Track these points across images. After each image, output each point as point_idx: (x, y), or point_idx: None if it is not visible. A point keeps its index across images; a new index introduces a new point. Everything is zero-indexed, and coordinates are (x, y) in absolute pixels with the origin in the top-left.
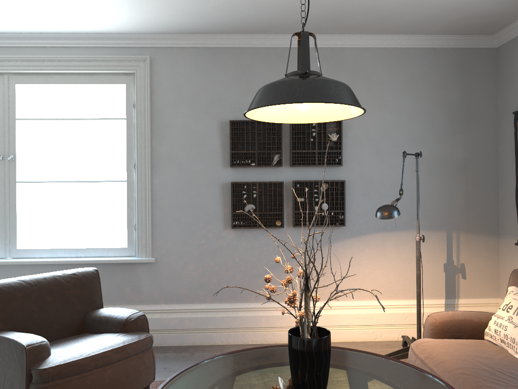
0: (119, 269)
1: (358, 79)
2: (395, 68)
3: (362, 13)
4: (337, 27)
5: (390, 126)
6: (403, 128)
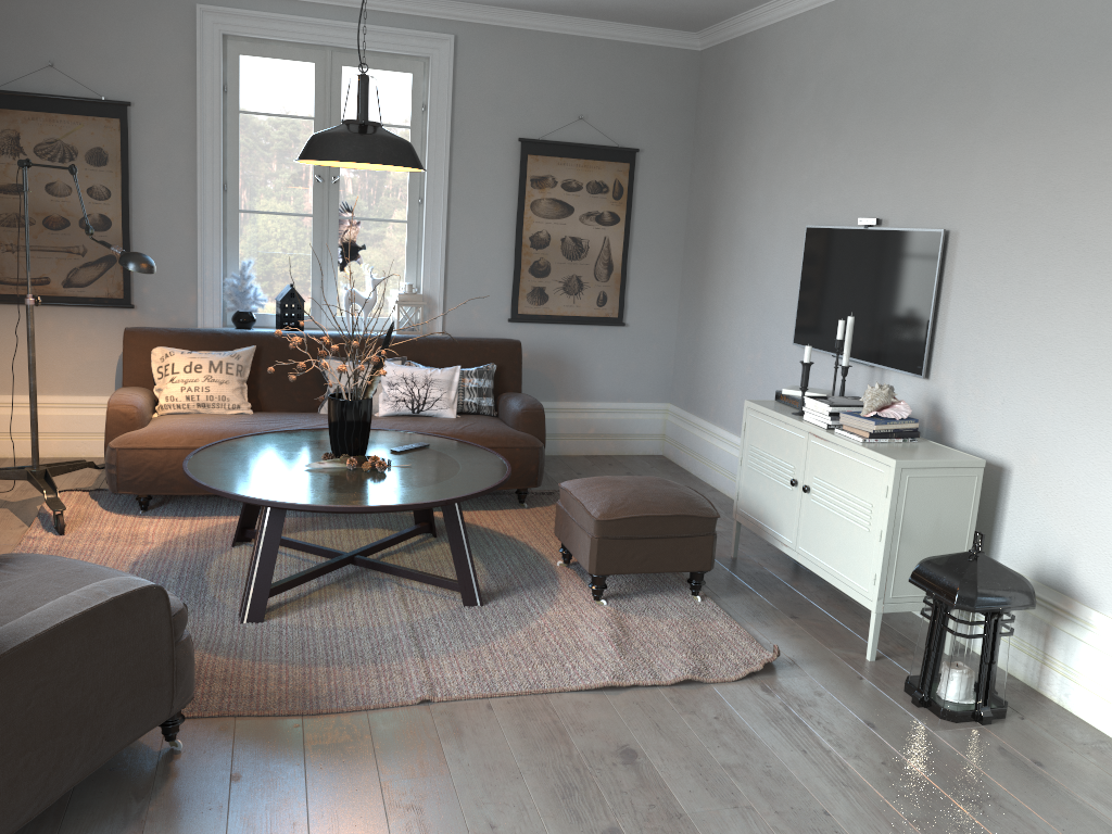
0: None
1: None
2: None
3: None
4: None
5: None
6: None
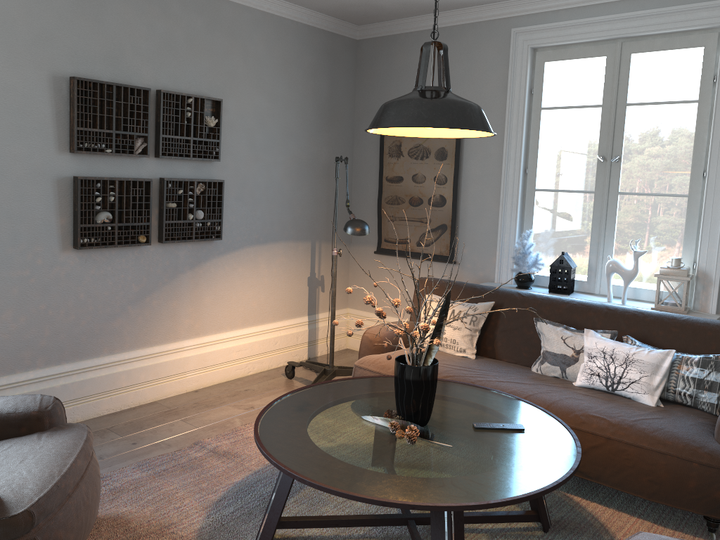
0: None
1: (236, 46)
2: (272, 41)
3: None
4: None
5: (266, 114)
6: (278, 118)
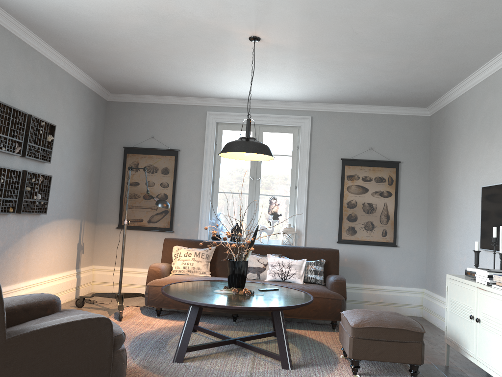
0: None
1: (60, 94)
2: (75, 94)
3: (107, 60)
4: (76, 54)
5: (69, 137)
6: (74, 141)
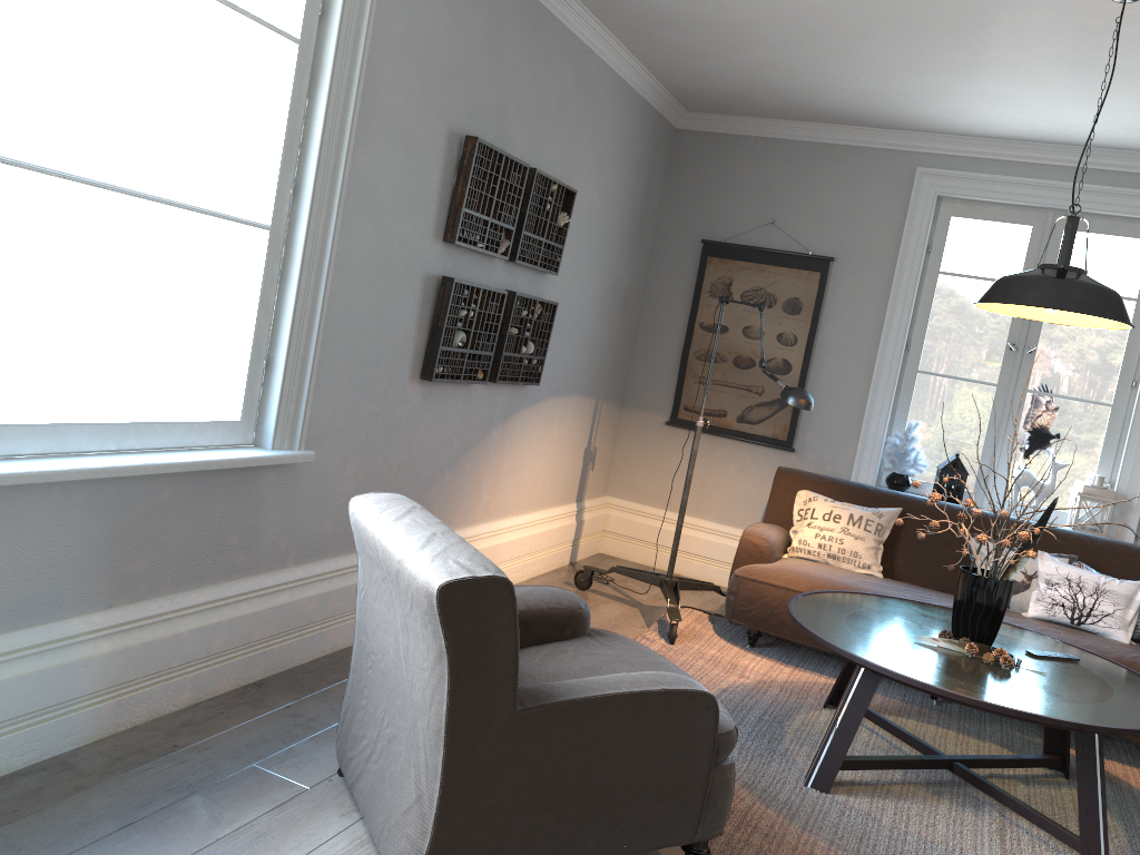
0: (227, 483)
1: (590, 118)
2: (617, 116)
3: (704, 39)
4: (637, 25)
5: (595, 216)
6: (603, 224)
